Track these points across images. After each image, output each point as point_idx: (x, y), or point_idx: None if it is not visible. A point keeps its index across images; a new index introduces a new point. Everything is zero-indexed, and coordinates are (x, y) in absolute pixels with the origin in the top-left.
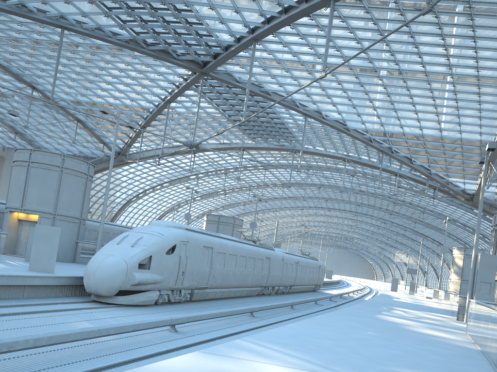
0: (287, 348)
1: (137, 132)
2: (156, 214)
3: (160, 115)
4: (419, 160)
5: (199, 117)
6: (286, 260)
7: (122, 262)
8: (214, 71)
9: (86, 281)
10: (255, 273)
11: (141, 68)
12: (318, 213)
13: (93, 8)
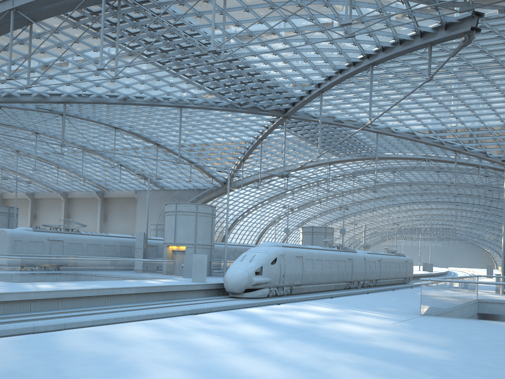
0: (330, 303)
1: (238, 165)
2: (260, 229)
3: (255, 149)
4: (494, 152)
5: (287, 145)
6: (368, 259)
7: (245, 272)
8: (294, 113)
9: (226, 285)
10: (339, 272)
11: (237, 119)
12: (415, 208)
13: (201, 91)
